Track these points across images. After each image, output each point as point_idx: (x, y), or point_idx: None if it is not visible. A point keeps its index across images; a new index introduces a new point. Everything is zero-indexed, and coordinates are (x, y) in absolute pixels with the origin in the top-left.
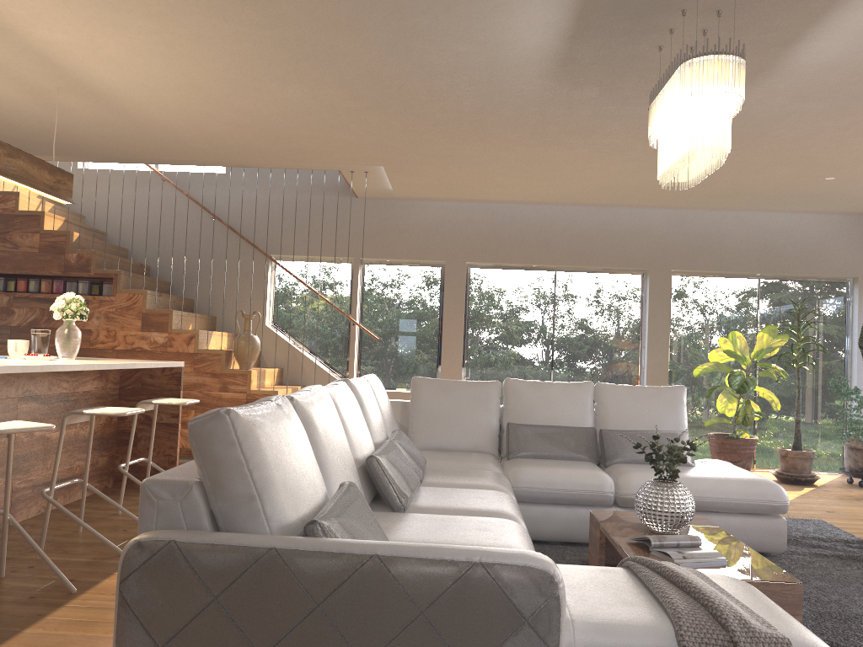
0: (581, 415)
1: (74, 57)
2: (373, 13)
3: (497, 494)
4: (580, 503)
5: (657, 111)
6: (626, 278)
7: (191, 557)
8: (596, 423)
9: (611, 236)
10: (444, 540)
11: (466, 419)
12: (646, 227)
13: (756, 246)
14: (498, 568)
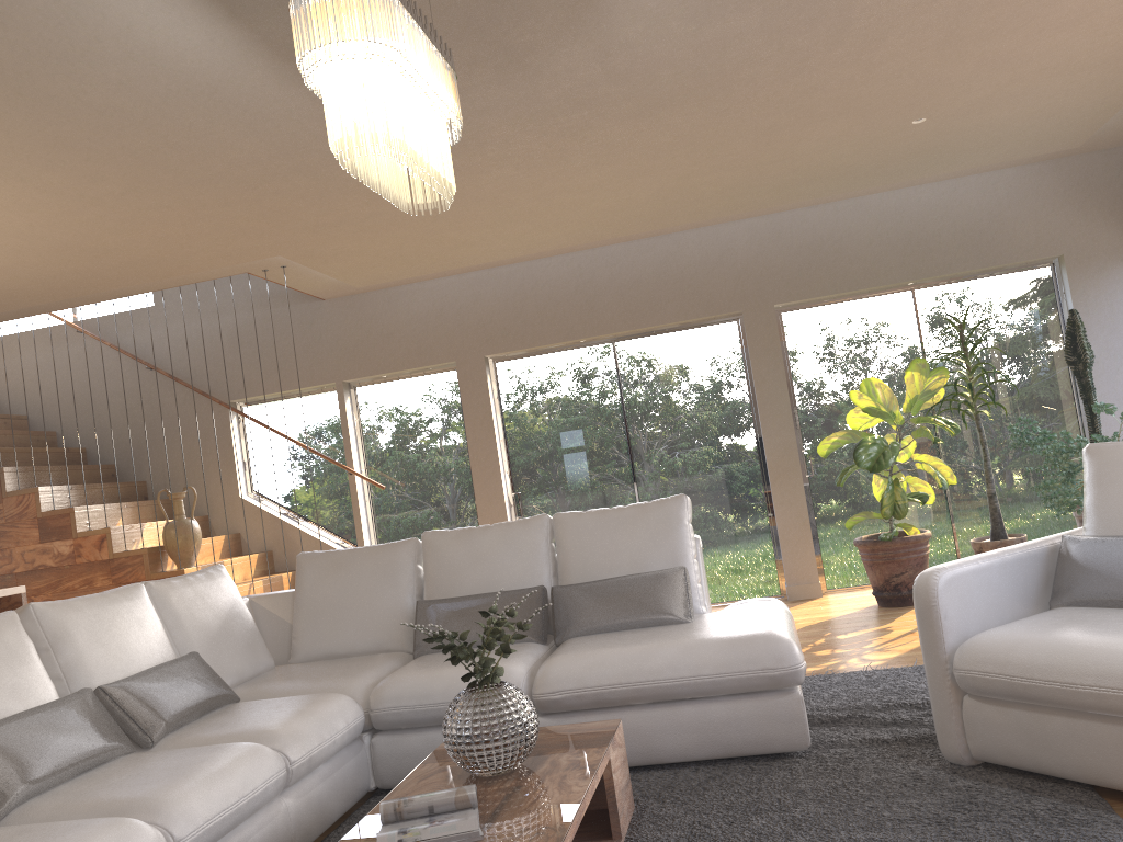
0: (530, 569)
1: None
2: None
3: (223, 752)
4: None
5: None
6: (716, 330)
7: None
8: (558, 576)
9: (678, 275)
10: None
11: (364, 604)
12: (726, 252)
13: (894, 243)
14: None
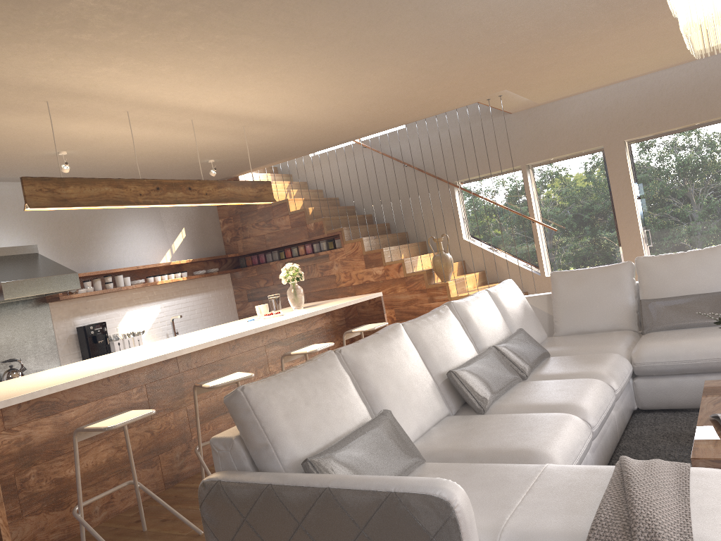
0: (718, 280)
1: (235, 108)
2: (387, 6)
3: (584, 383)
4: (708, 371)
5: None
6: None
7: (228, 491)
8: None
9: None
10: (481, 444)
11: (601, 302)
12: None
13: None
14: (407, 496)
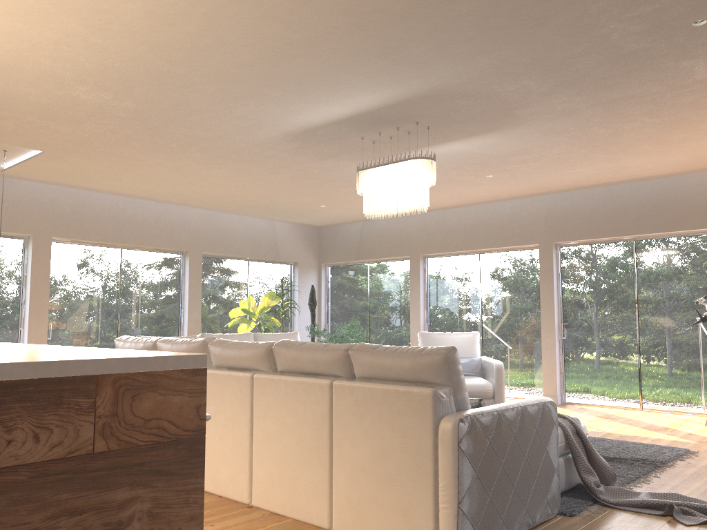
0: None
1: None
2: (259, 81)
3: None
4: None
5: (376, 176)
6: (171, 256)
7: (479, 421)
8: None
9: (165, 225)
10: None
11: None
12: (187, 221)
13: (250, 239)
14: (546, 403)
